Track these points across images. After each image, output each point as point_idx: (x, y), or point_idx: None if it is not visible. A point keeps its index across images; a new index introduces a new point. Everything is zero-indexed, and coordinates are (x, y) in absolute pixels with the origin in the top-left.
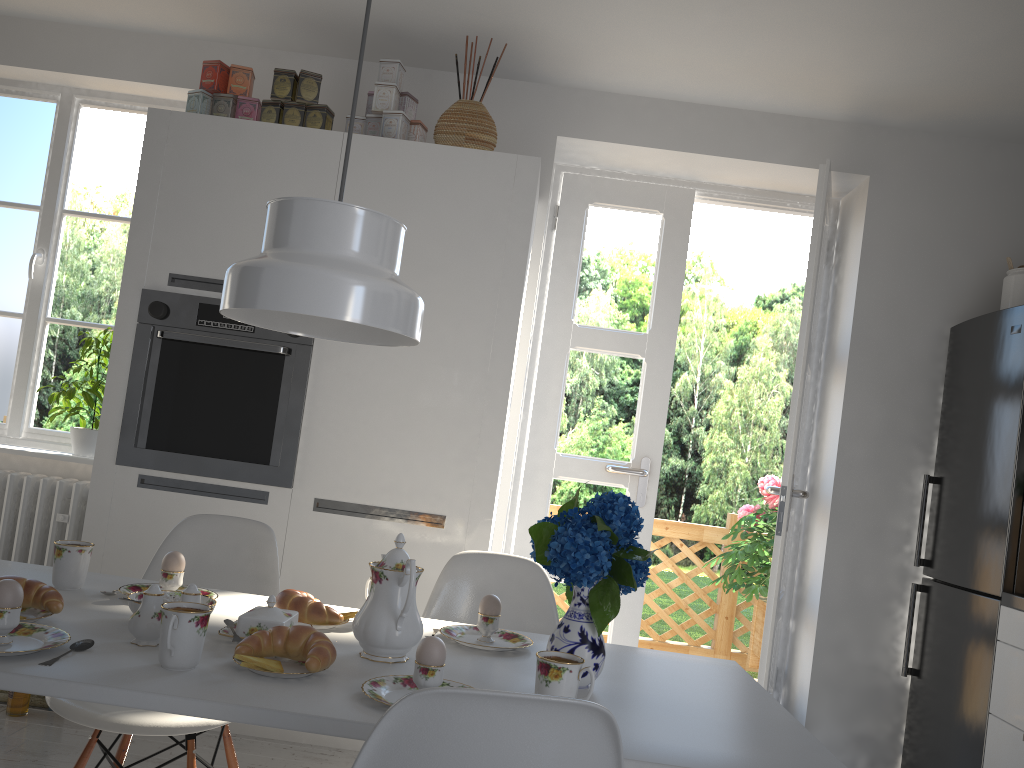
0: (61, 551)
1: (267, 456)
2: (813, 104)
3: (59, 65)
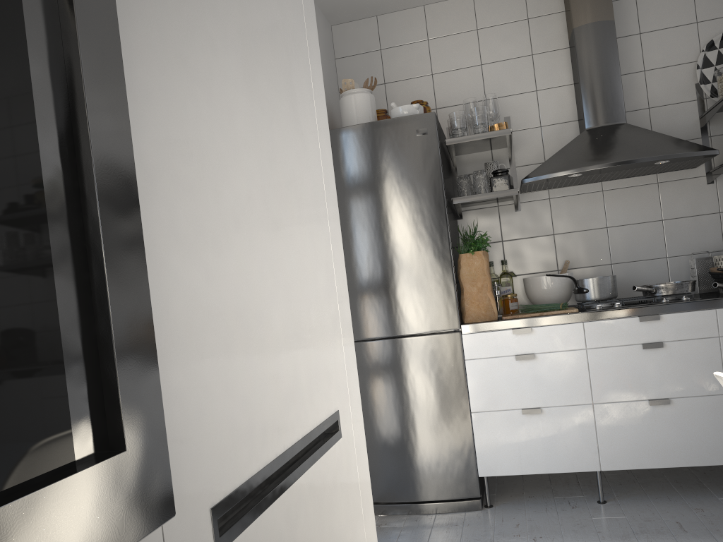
0: None
1: (60, 426)
2: None
3: None
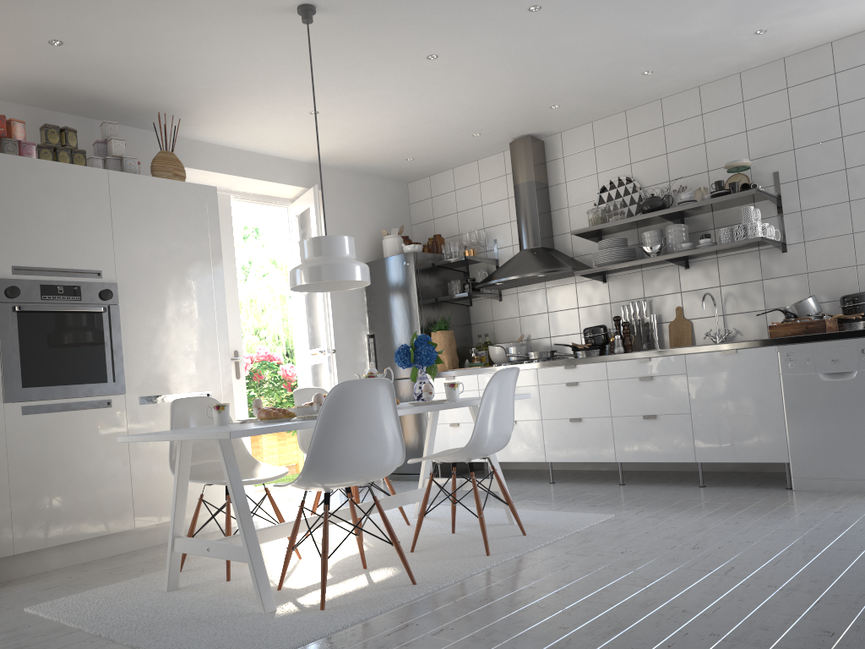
0: (224, 407)
1: (105, 377)
2: (300, 155)
3: None
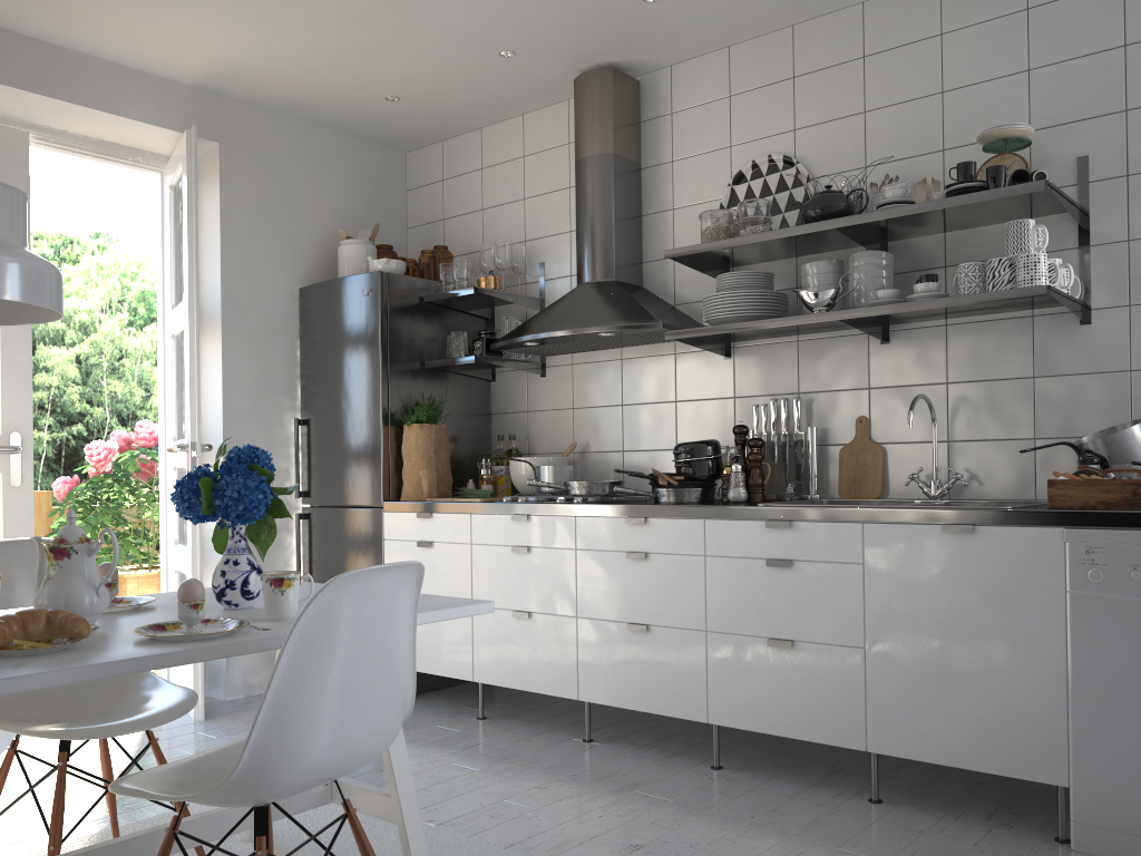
0: None
1: None
2: (168, 65)
3: None
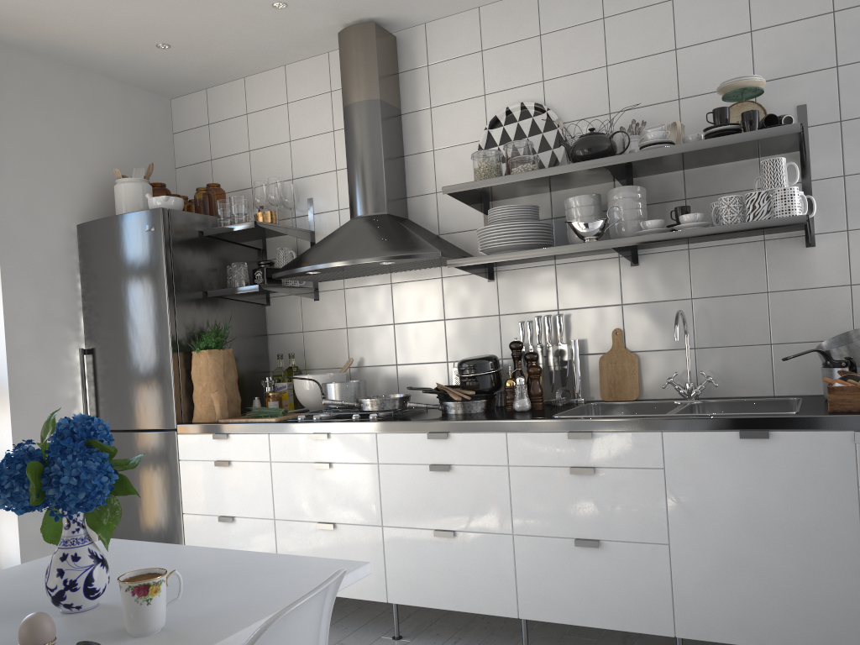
0: None
1: None
2: None
3: None
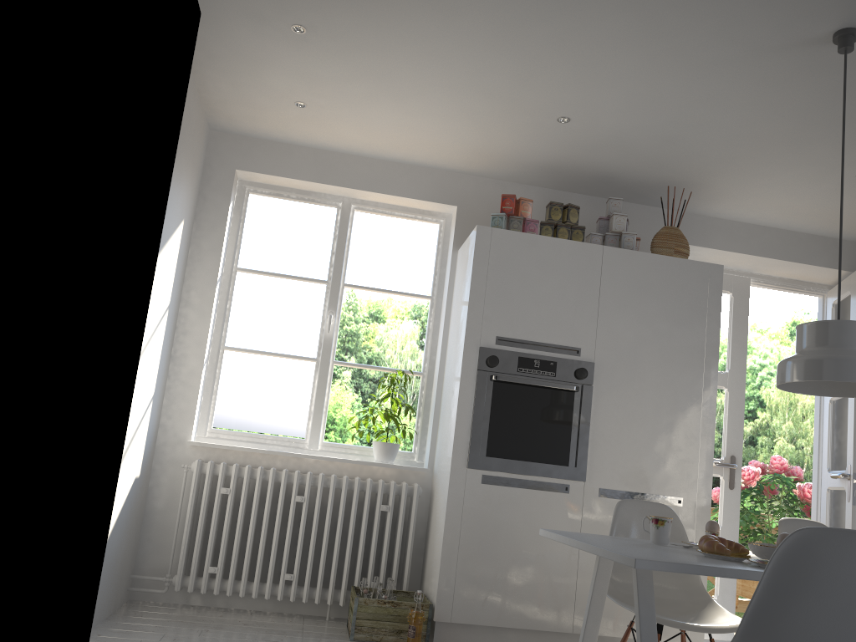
0: (663, 522)
1: (566, 460)
2: (844, 231)
3: (356, 184)
